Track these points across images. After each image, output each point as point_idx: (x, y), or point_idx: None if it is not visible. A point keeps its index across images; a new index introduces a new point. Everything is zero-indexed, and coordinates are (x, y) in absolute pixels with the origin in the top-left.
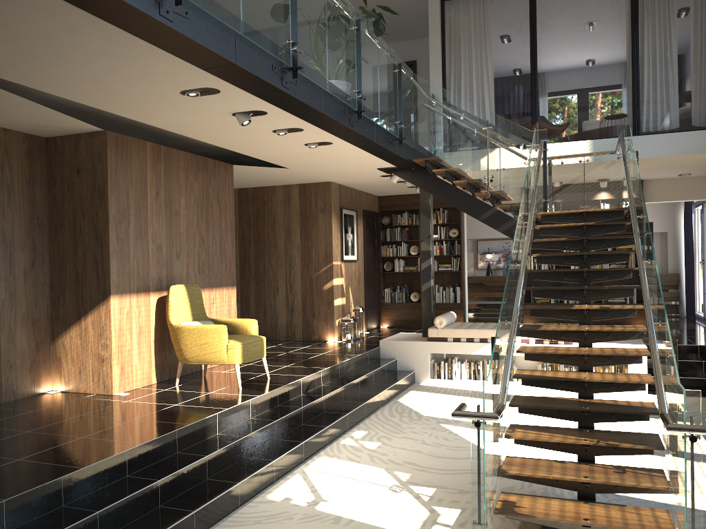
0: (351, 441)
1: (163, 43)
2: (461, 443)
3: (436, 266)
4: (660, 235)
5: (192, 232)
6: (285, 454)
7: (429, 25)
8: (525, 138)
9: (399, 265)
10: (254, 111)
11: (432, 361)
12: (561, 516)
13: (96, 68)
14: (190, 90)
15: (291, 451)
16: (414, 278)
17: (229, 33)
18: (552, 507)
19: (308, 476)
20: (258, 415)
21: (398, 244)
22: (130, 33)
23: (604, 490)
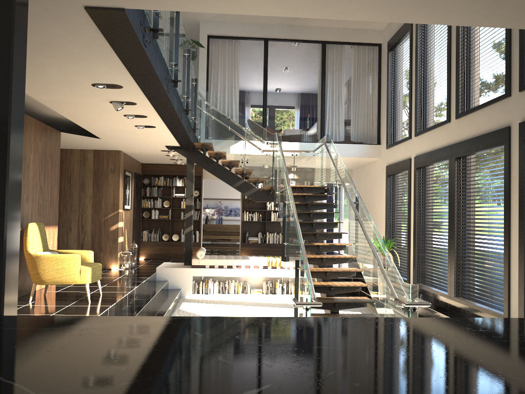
0: None
1: (127, 57)
2: None
3: (183, 216)
4: None
5: (36, 182)
6: None
7: (200, 52)
8: (268, 137)
9: (155, 214)
10: (128, 102)
11: (194, 281)
12: None
13: (51, 61)
14: (102, 84)
15: None
16: (165, 224)
17: (157, 55)
18: None
19: None
20: None
21: (154, 199)
22: (113, 48)
23: None
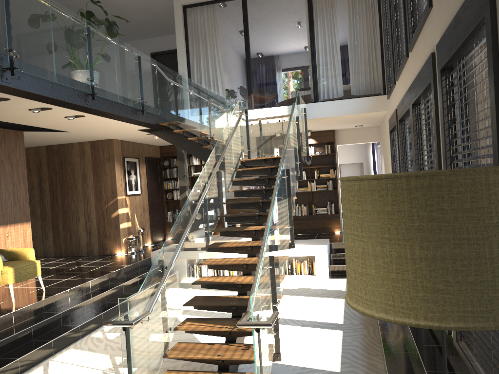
0: (100, 334)
1: None
2: None
3: None
4: (359, 165)
5: None
6: (31, 352)
7: (175, 25)
8: (234, 107)
9: (177, 195)
10: None
11: None
12: None
13: None
14: None
15: (38, 349)
16: None
17: None
18: None
19: (49, 367)
20: (21, 322)
21: (176, 180)
22: None
23: (235, 362)
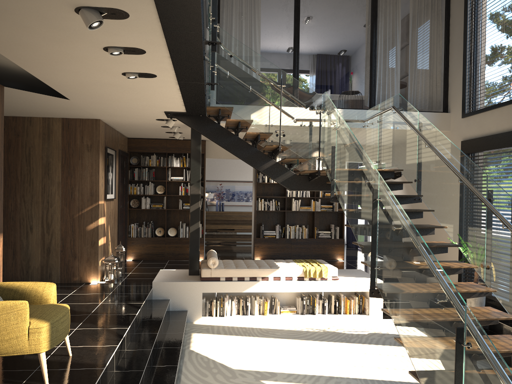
0: None
1: None
2: None
3: (181, 205)
4: None
5: None
6: None
7: None
8: (313, 100)
9: (146, 203)
10: (113, 11)
11: (204, 299)
12: None
13: None
14: None
15: None
16: (159, 215)
17: None
18: None
19: None
20: None
21: (144, 183)
22: None
23: None
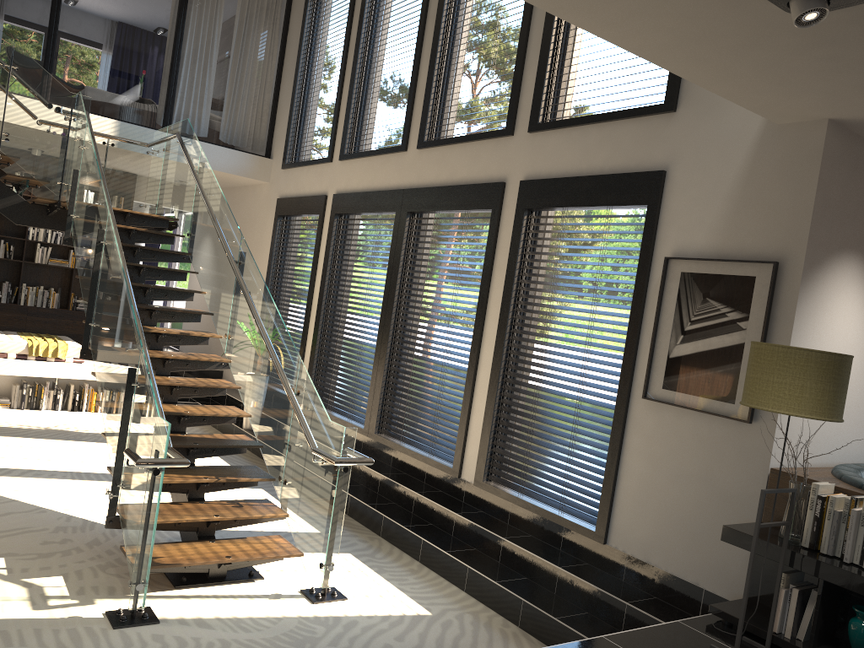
0: None
1: None
2: None
3: None
4: None
5: None
6: None
7: None
8: (62, 99)
9: None
10: None
11: None
12: (204, 558)
13: None
14: None
15: None
16: None
17: None
18: (188, 552)
19: None
20: None
21: None
22: None
23: (224, 526)
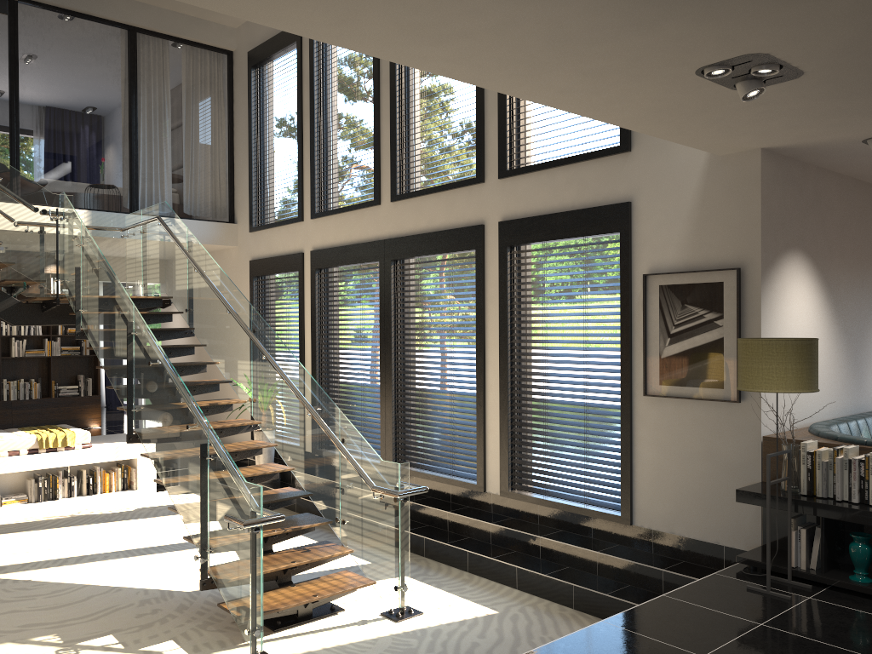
0: None
1: None
2: (52, 587)
3: None
4: None
5: None
6: None
7: None
8: (47, 201)
9: None
10: None
11: None
12: (296, 600)
13: None
14: None
15: None
16: None
17: None
18: (279, 598)
19: None
20: None
21: None
22: None
23: (298, 571)
